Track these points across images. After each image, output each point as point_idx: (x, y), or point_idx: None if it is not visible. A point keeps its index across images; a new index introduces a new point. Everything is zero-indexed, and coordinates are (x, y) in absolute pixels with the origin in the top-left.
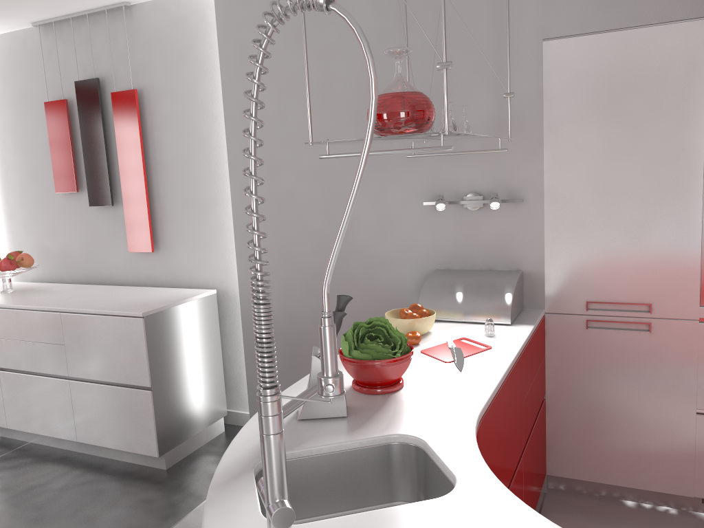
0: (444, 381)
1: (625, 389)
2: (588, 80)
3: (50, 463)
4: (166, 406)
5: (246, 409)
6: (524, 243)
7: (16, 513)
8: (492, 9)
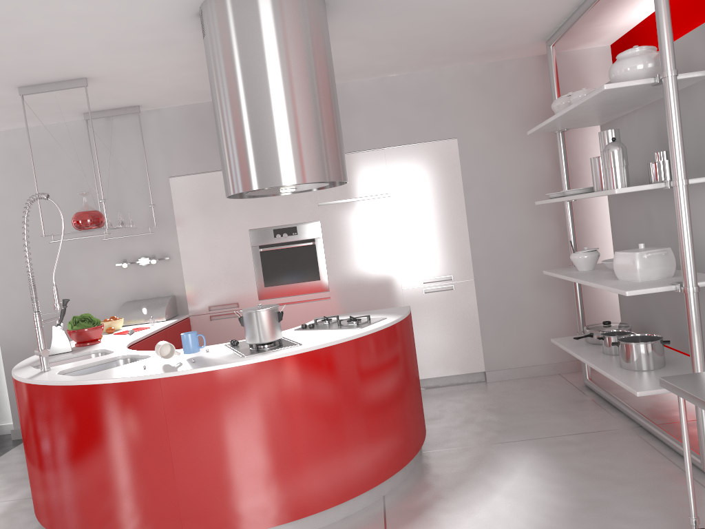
0: (121, 338)
1: None
2: (193, 196)
3: None
4: None
5: (8, 421)
6: (174, 280)
7: None
8: (142, 162)
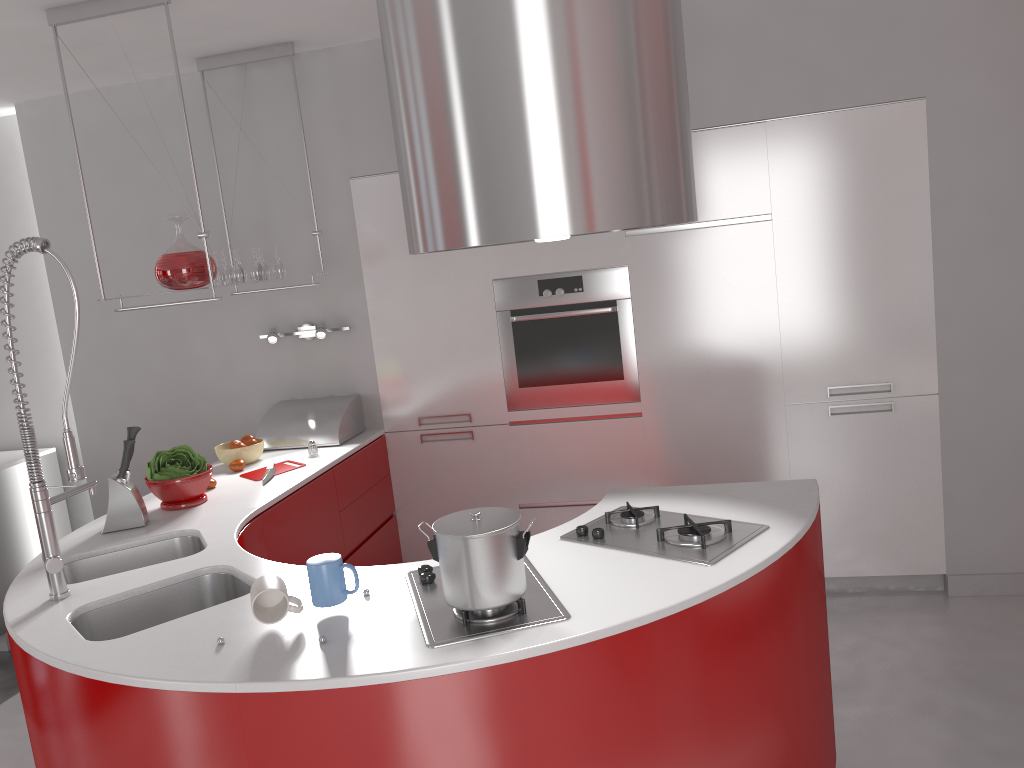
0: (244, 493)
1: (461, 495)
2: (393, 215)
3: None
4: (3, 580)
5: None
6: (358, 367)
7: None
8: (302, 150)
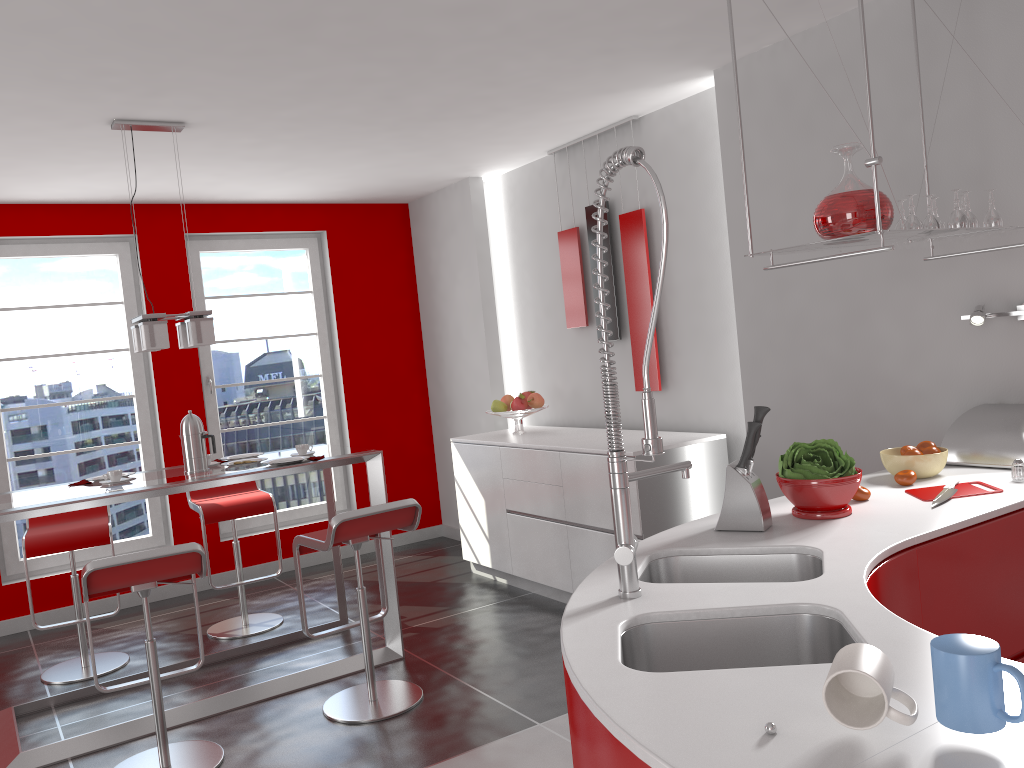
0: (901, 514)
1: None
2: None
3: (547, 612)
4: None
5: None
6: None
7: (508, 647)
8: None
